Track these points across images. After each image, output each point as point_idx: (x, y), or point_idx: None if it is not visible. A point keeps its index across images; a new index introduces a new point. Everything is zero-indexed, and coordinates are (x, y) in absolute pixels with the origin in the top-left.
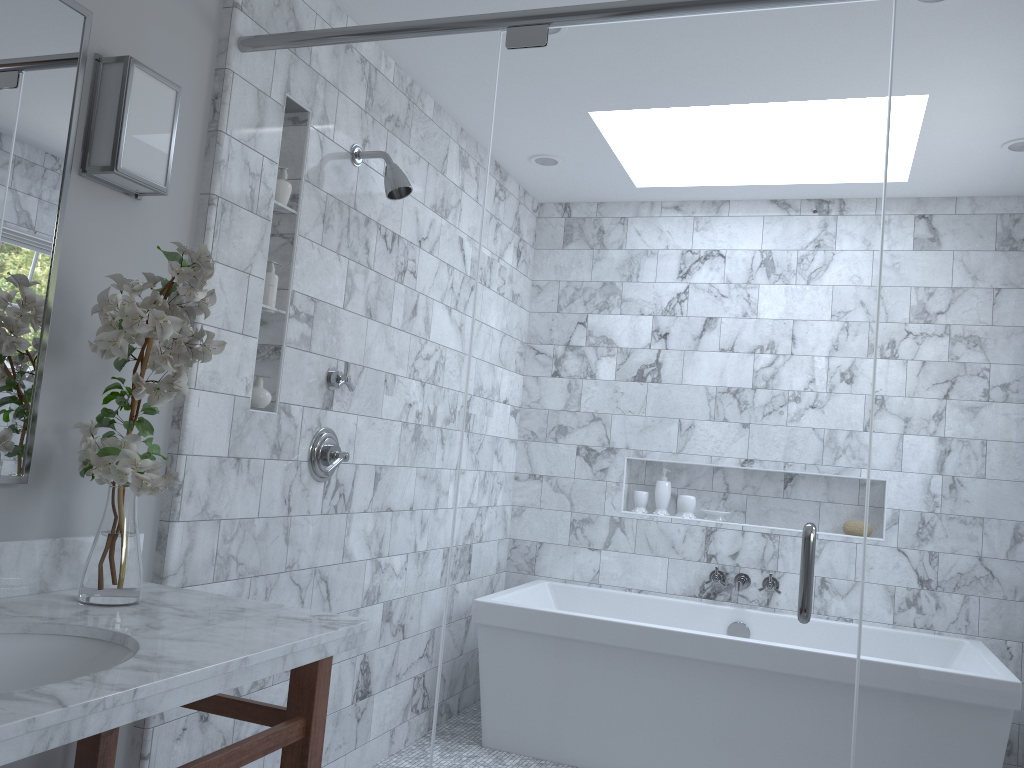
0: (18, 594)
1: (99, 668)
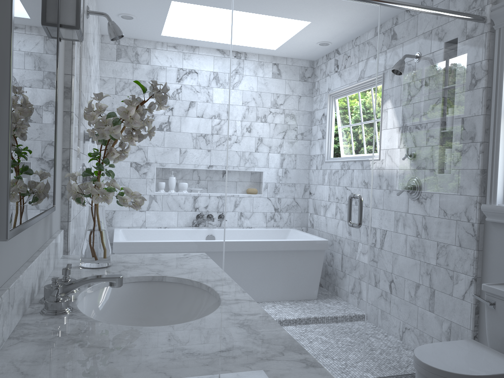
0: (51, 271)
1: (156, 293)
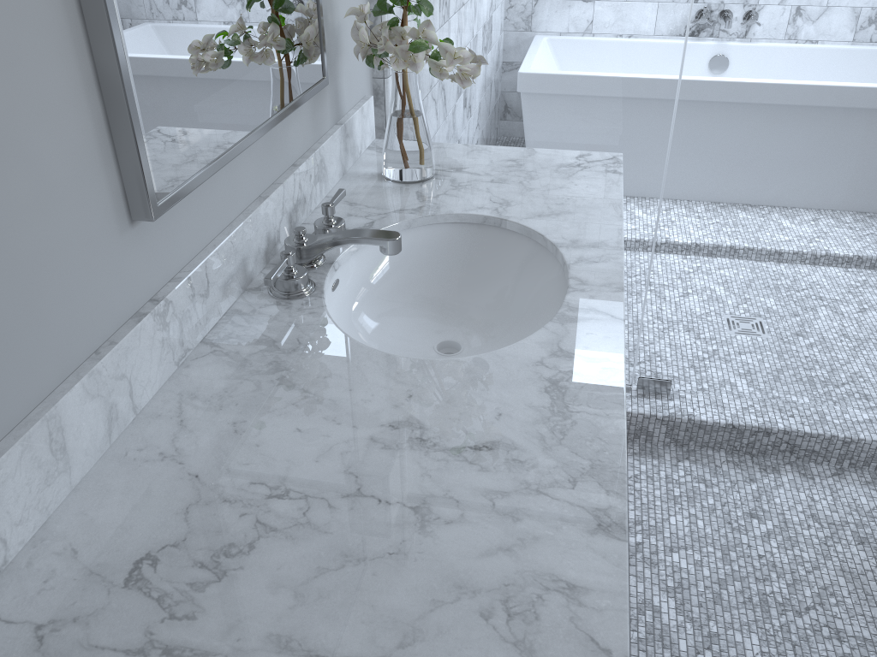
0: (335, 183)
1: (486, 248)
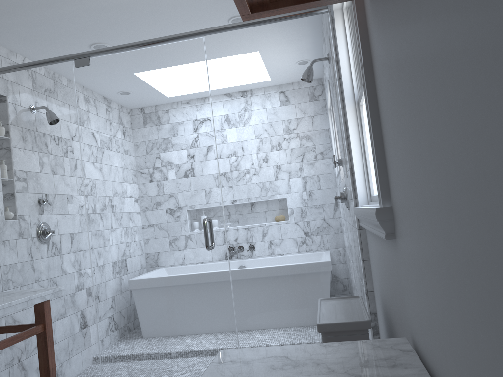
0: None
1: None
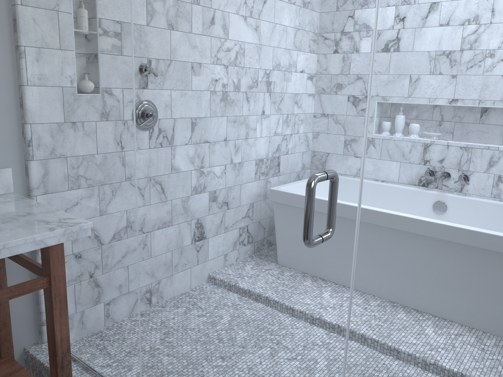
0: None
1: None
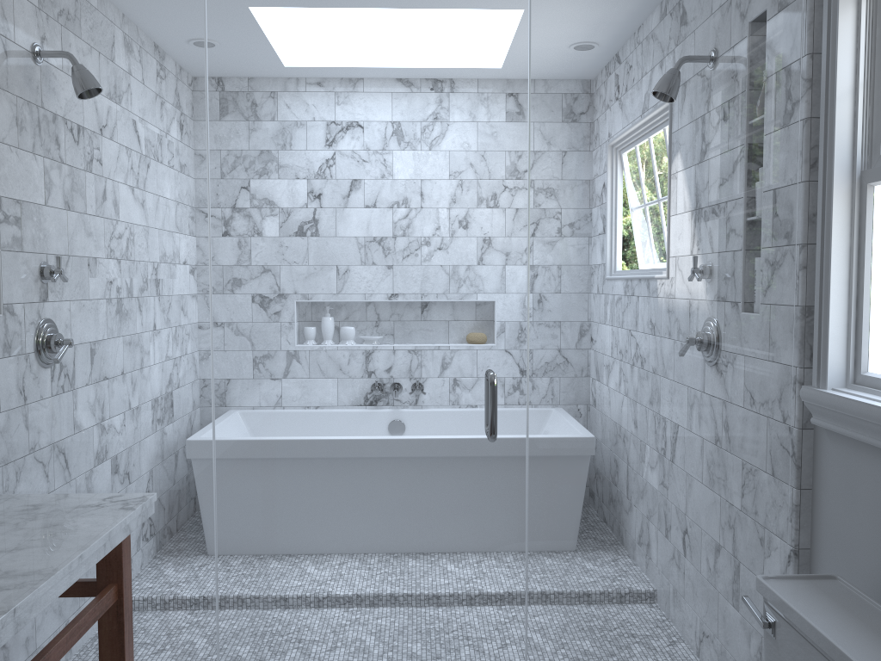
0: None
1: None
